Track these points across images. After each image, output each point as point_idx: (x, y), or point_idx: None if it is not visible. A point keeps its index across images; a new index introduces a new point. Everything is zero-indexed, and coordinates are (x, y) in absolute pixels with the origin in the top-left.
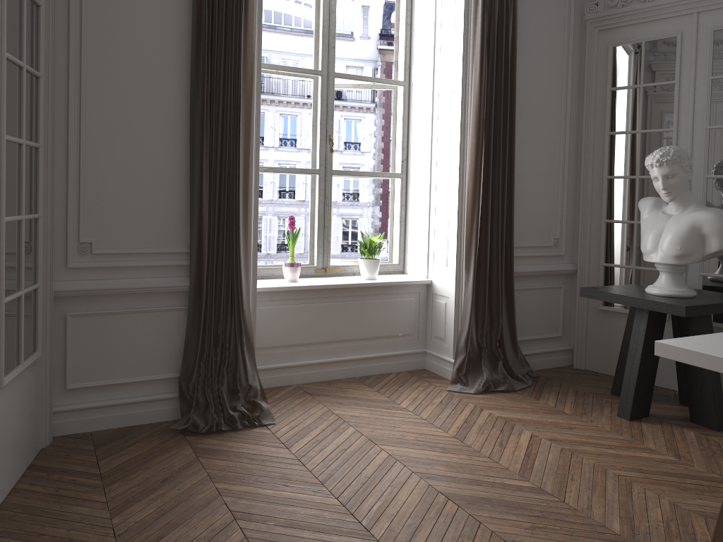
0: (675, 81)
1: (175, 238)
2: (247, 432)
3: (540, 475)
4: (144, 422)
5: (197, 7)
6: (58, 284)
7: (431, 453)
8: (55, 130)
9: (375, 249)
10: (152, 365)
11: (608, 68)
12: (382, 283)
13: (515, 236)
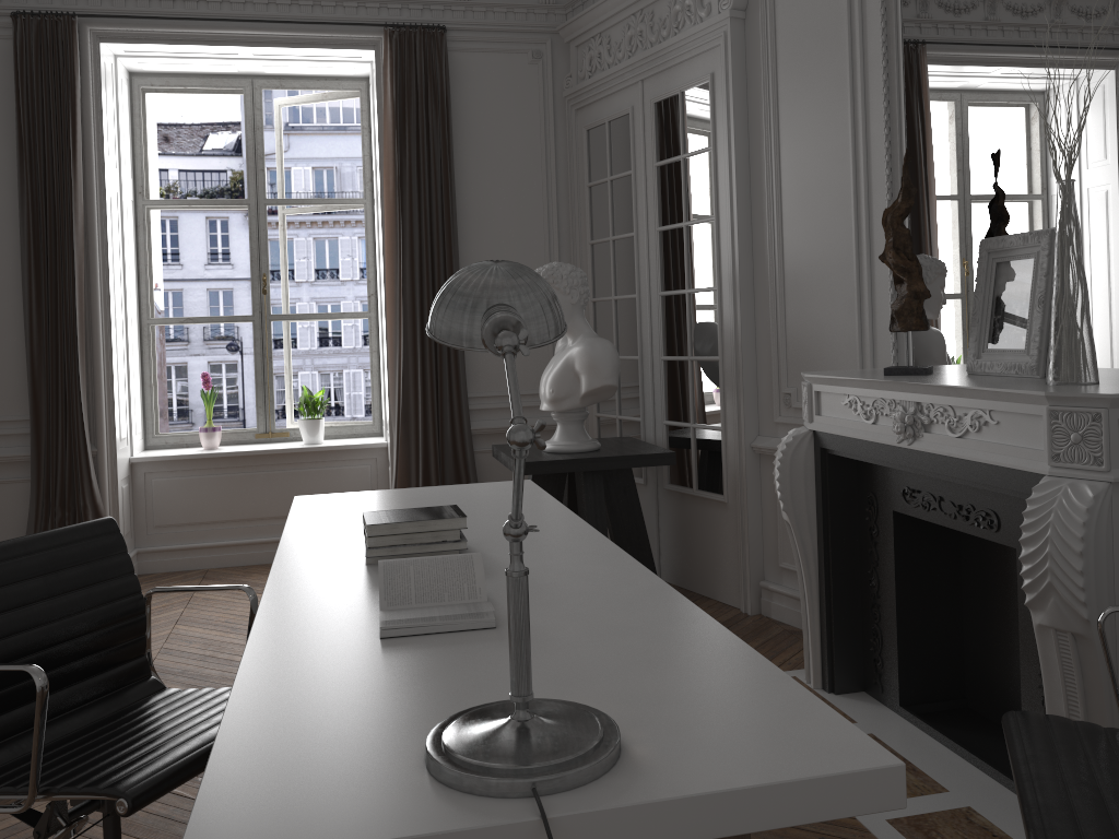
0: (631, 171)
1: (17, 405)
2: None
3: None
4: None
5: (19, 161)
6: None
7: (215, 633)
8: None
9: (315, 407)
10: None
11: (584, 158)
12: (315, 448)
13: (481, 383)
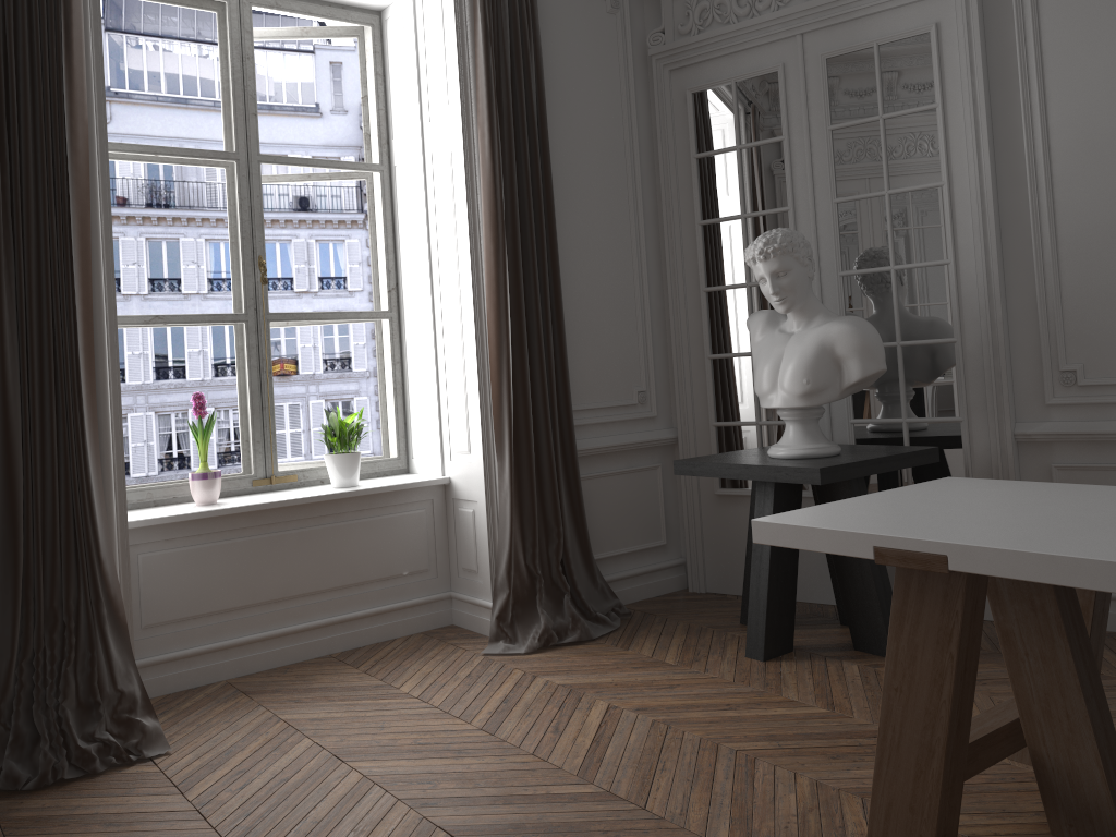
0: (783, 137)
1: None
2: (113, 777)
3: (612, 770)
4: None
5: None
6: None
7: (437, 762)
8: None
9: (351, 436)
10: None
11: (689, 126)
12: (365, 490)
13: (576, 393)
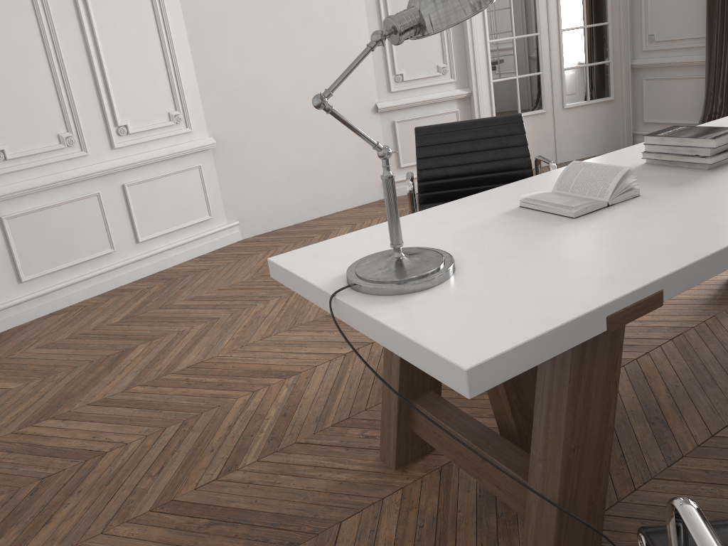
0: None
1: (702, 27)
2: None
3: None
4: None
5: None
6: (637, 61)
7: None
8: None
9: None
10: (688, 114)
11: None
12: None
13: None
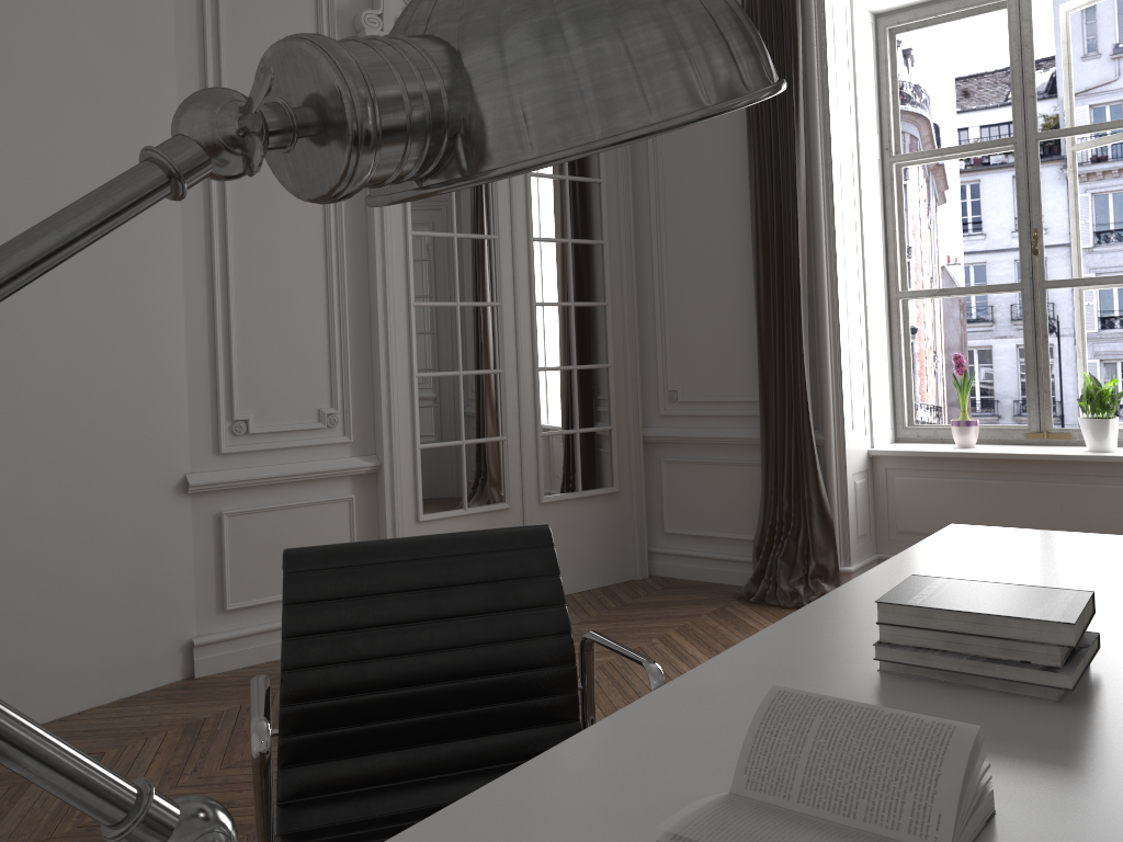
0: None
1: (751, 385)
2: (787, 612)
3: None
4: (729, 582)
5: (747, 131)
6: (651, 430)
7: None
8: (645, 286)
9: (1102, 402)
10: (736, 522)
11: None
12: (1098, 457)
13: None
